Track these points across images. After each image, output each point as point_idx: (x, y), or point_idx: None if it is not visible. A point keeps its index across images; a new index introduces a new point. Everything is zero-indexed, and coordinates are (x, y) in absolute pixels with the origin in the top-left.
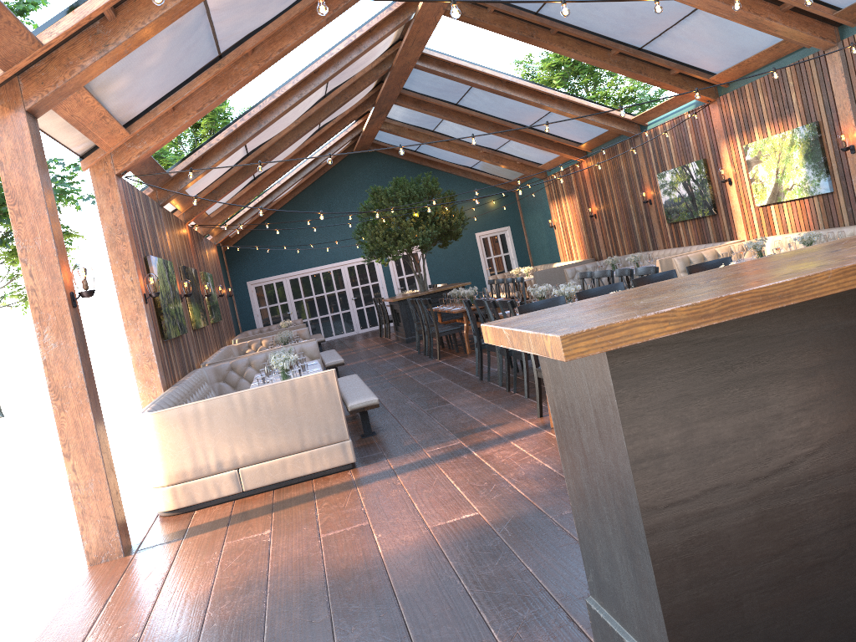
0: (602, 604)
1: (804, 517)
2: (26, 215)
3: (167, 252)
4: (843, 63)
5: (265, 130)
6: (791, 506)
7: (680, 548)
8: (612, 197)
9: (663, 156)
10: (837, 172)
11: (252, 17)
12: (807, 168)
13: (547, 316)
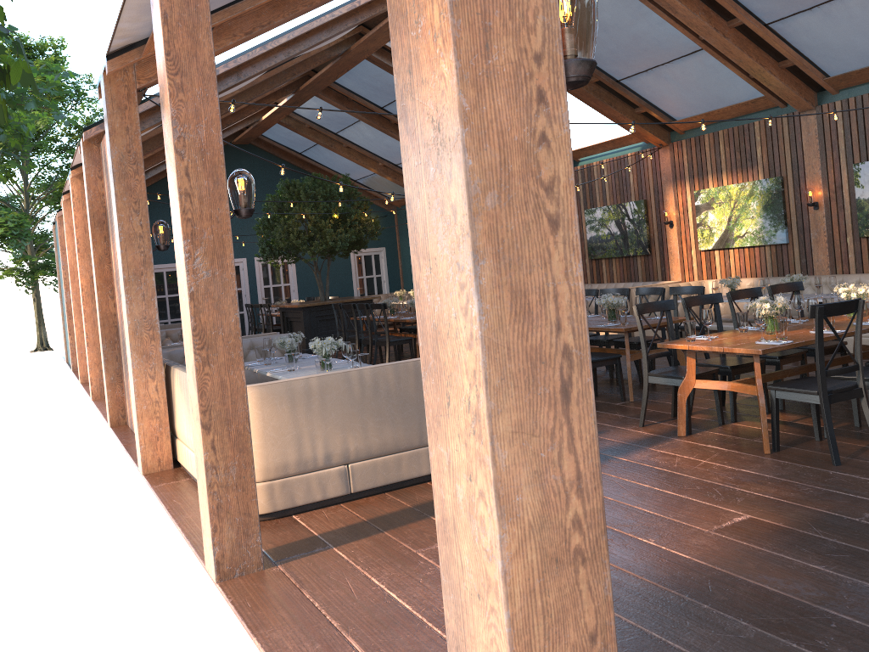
0: None
1: None
2: (190, 92)
3: None
4: (818, 126)
5: None
6: None
7: None
8: None
9: (594, 193)
10: (795, 225)
11: None
12: (765, 218)
13: None
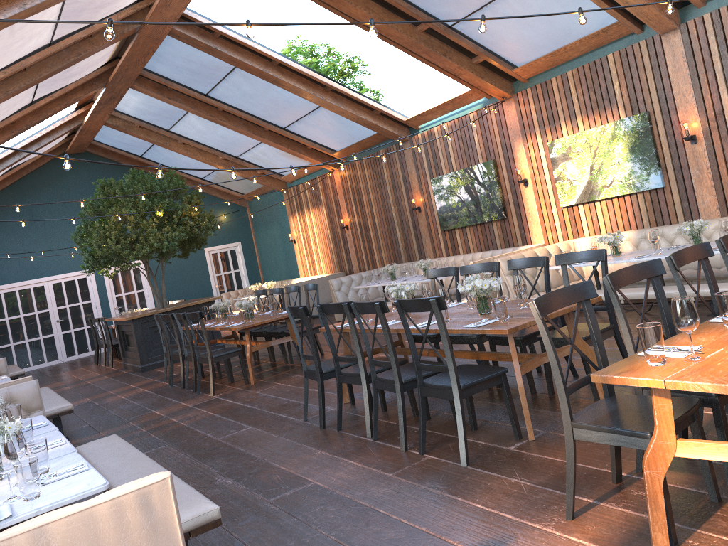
0: None
1: None
2: None
3: None
4: (685, 47)
5: None
6: None
7: None
8: (370, 207)
9: (439, 160)
10: (671, 165)
11: None
12: (633, 162)
13: None
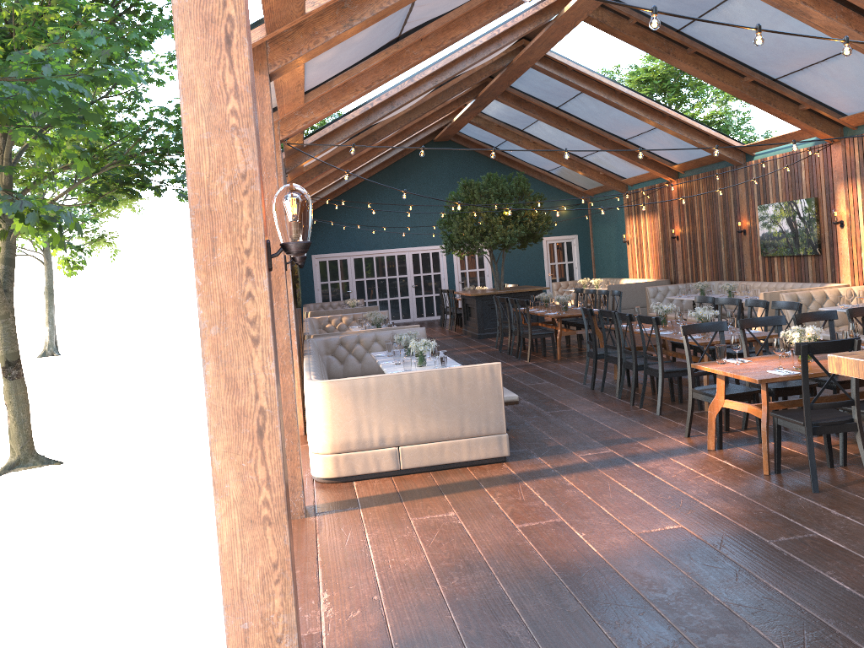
0: None
1: None
2: None
3: None
4: None
5: None
6: None
7: None
8: (700, 222)
9: (768, 189)
10: None
11: (446, 5)
12: None
13: None
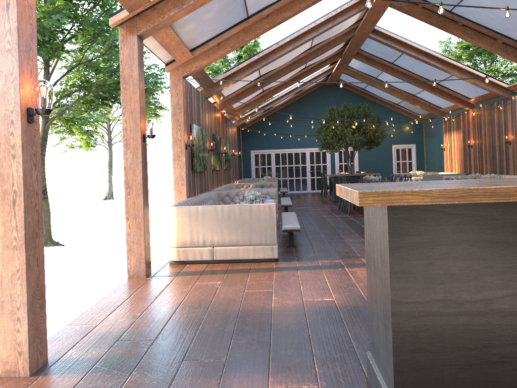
0: (372, 356)
1: (496, 331)
2: (128, 90)
3: (205, 124)
4: None
5: (271, 64)
6: (488, 323)
7: (411, 329)
8: (485, 136)
9: None
10: None
11: None
12: None
13: (370, 185)
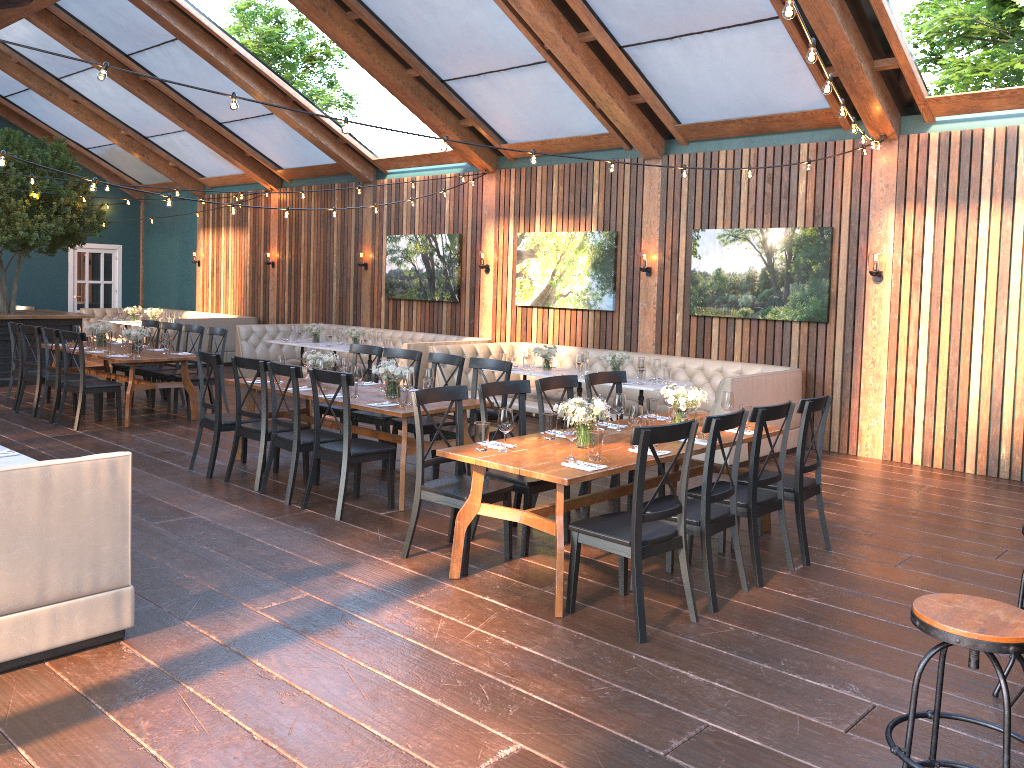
0: None
1: None
2: None
3: None
4: (662, 179)
5: None
6: None
7: None
8: (308, 247)
9: (401, 216)
10: (624, 291)
11: None
12: (593, 278)
13: None
